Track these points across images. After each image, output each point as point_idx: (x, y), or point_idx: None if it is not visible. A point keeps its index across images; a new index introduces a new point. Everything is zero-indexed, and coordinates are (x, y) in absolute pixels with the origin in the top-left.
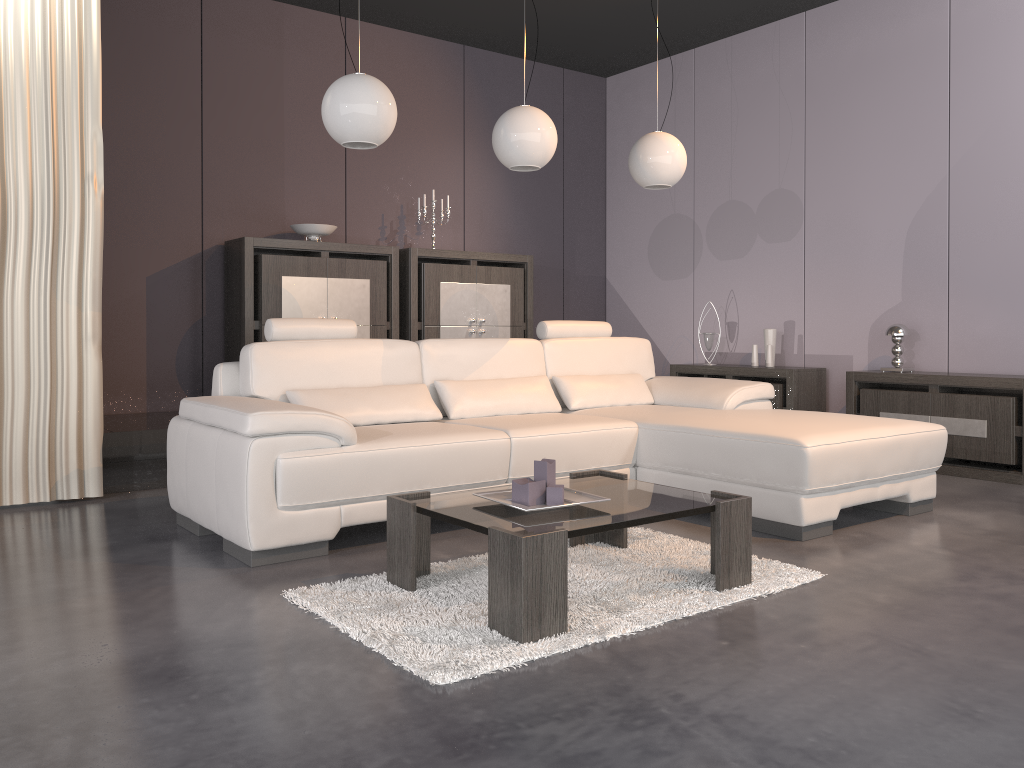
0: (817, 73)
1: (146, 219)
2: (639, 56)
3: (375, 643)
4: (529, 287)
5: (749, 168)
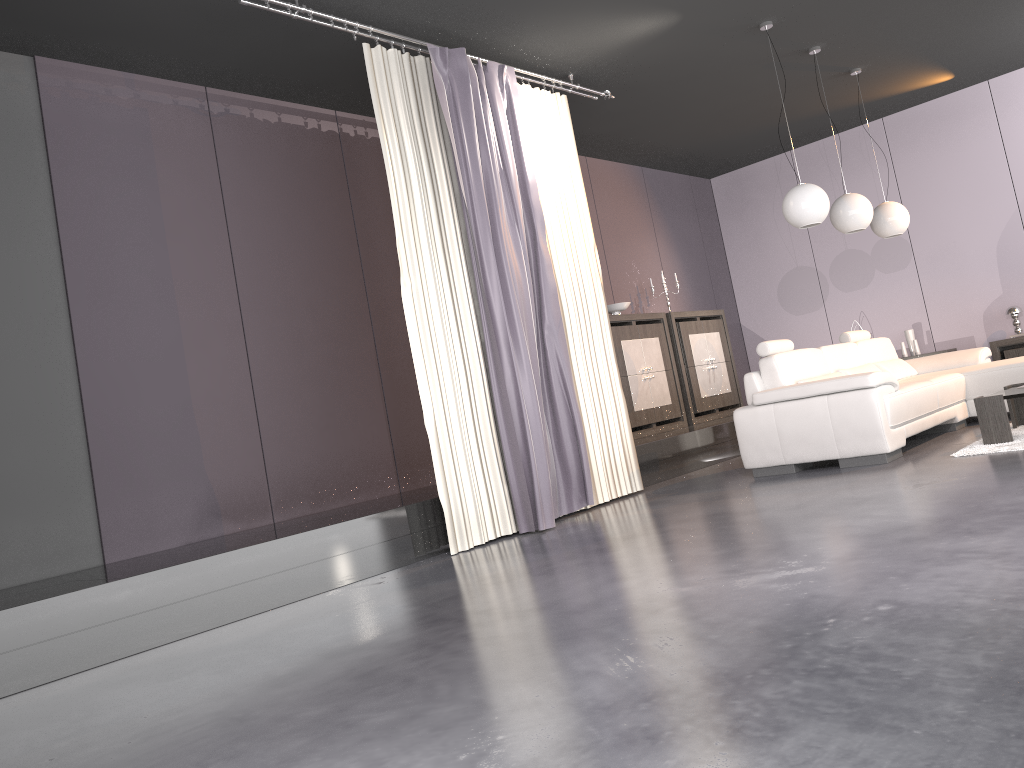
0: (901, 156)
1: None
2: (749, 160)
3: None
4: (726, 332)
5: None
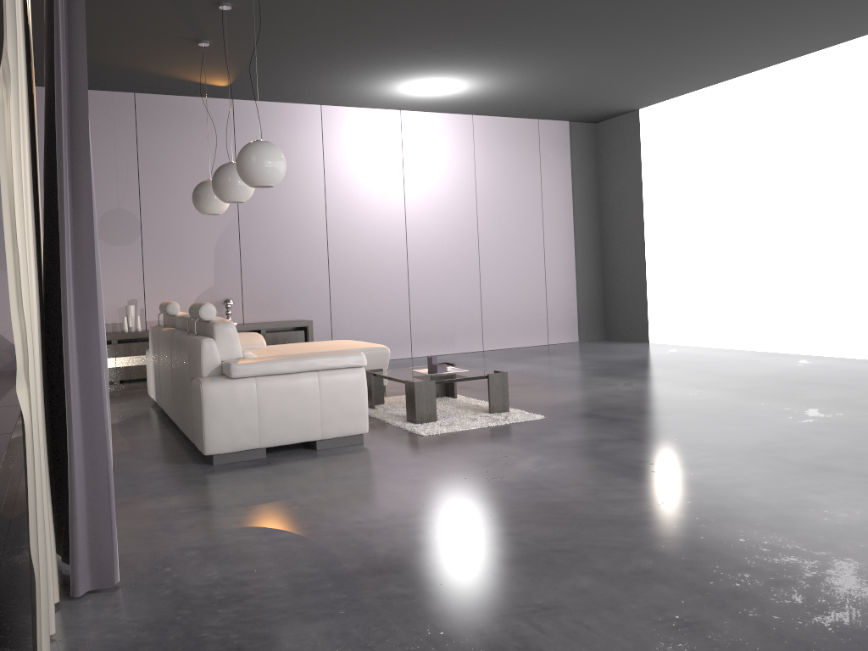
0: (147, 136)
1: None
2: None
3: (503, 422)
4: None
5: None
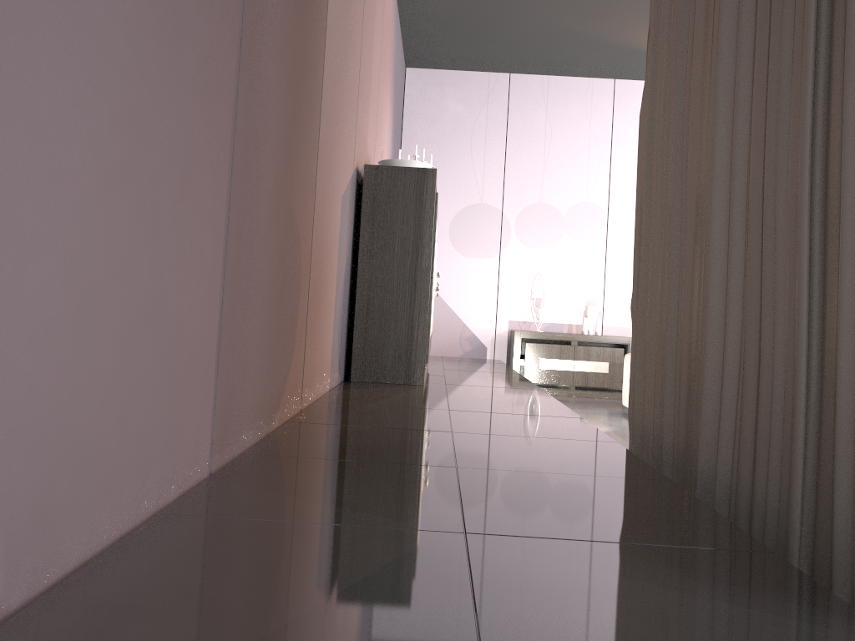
0: (623, 126)
1: (347, 116)
2: (469, 64)
3: None
4: None
5: (560, 181)
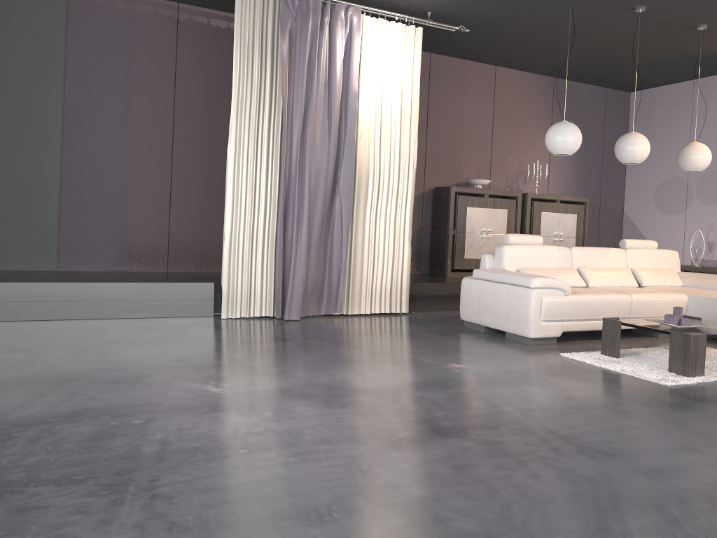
0: None
1: None
2: (657, 83)
3: (626, 372)
4: (586, 216)
5: None
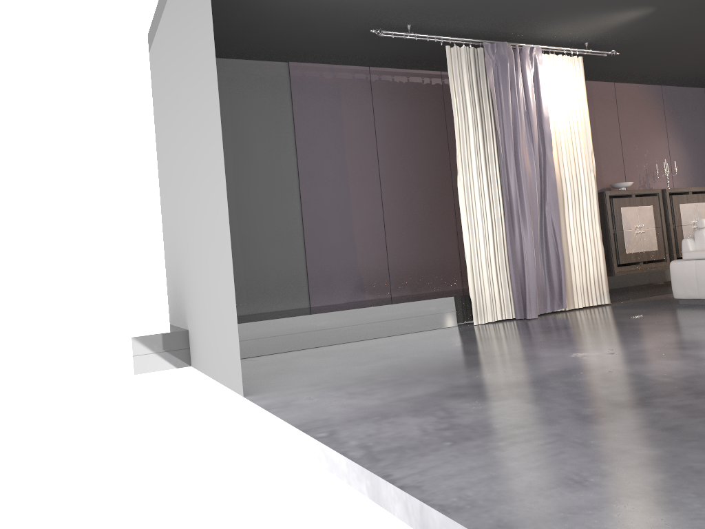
0: None
1: None
2: None
3: None
4: None
5: None
